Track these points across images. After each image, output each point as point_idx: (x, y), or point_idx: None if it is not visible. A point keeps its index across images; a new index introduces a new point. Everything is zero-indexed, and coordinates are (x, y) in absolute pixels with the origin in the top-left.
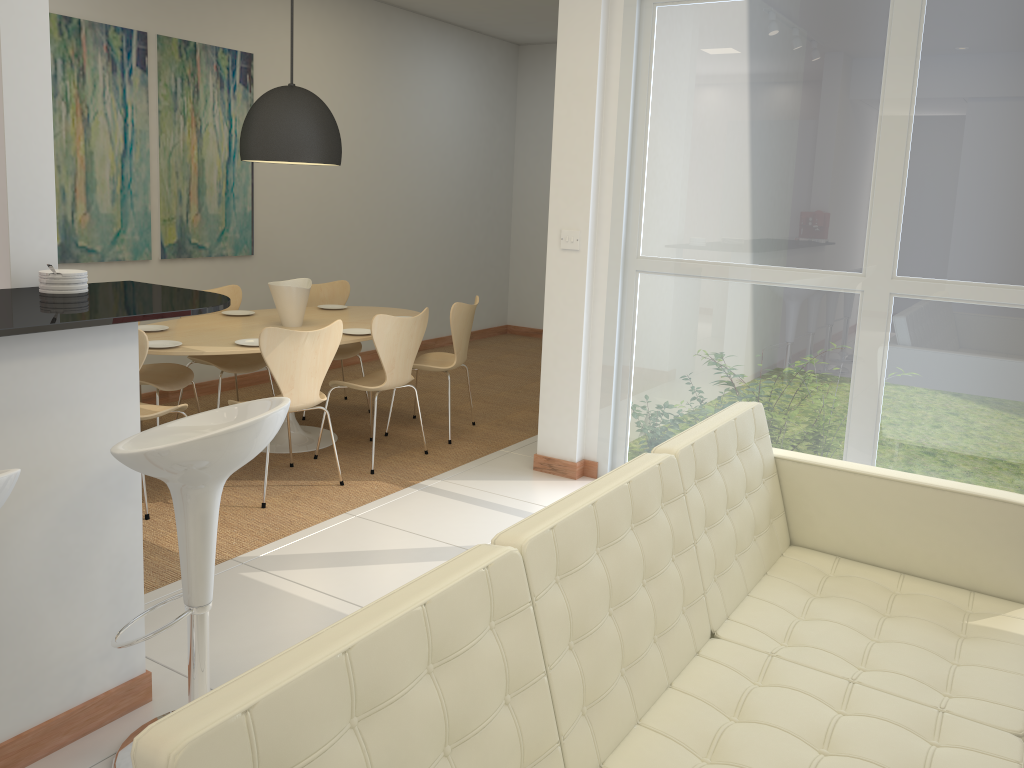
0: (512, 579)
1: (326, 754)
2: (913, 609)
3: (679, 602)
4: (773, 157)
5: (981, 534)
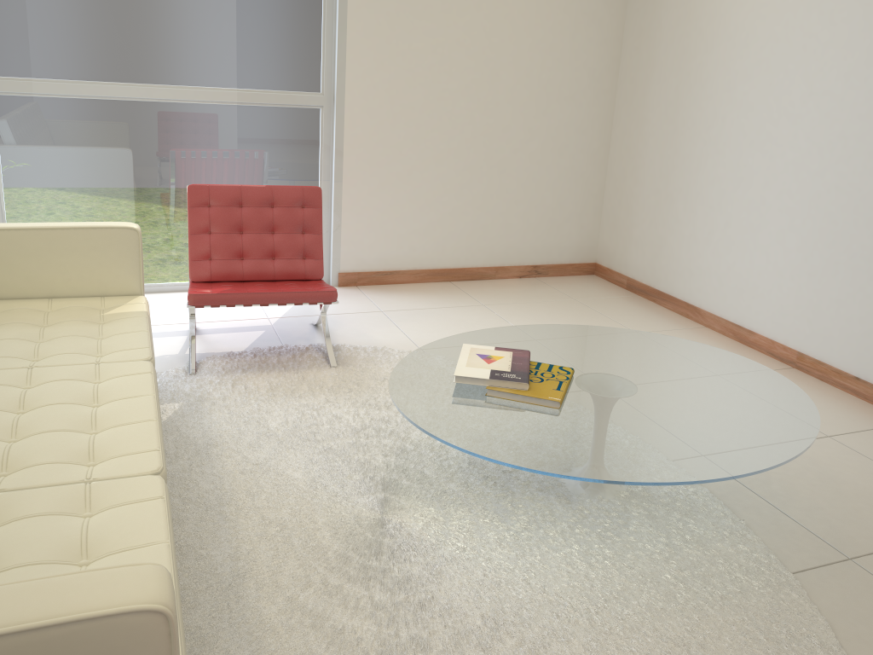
0: None
1: None
2: (64, 316)
3: None
4: None
5: (101, 254)
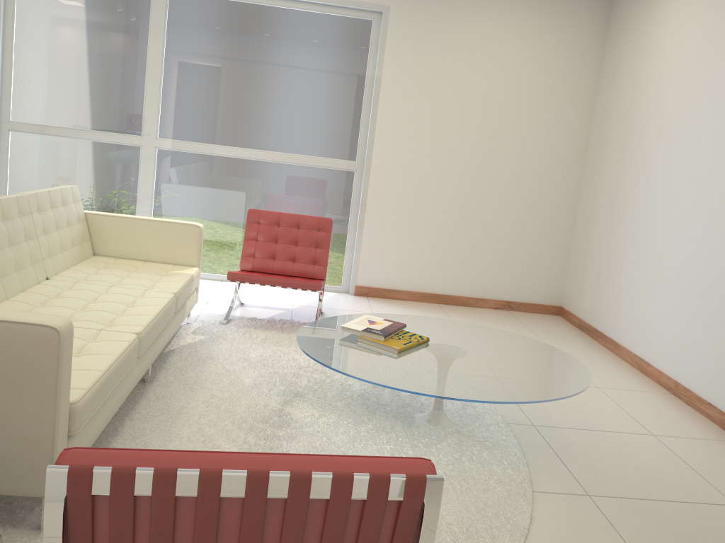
0: None
1: None
2: (146, 270)
3: (29, 259)
4: (92, 69)
5: (178, 239)
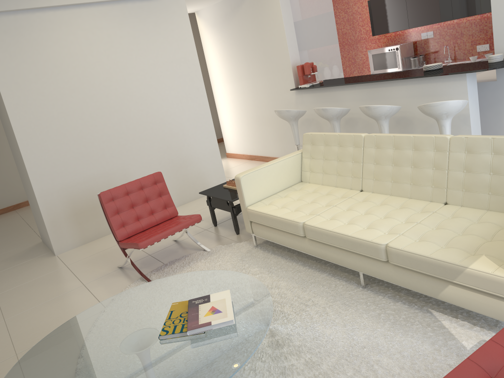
0: (359, 140)
1: (318, 146)
2: (492, 243)
3: (427, 181)
4: None
5: None
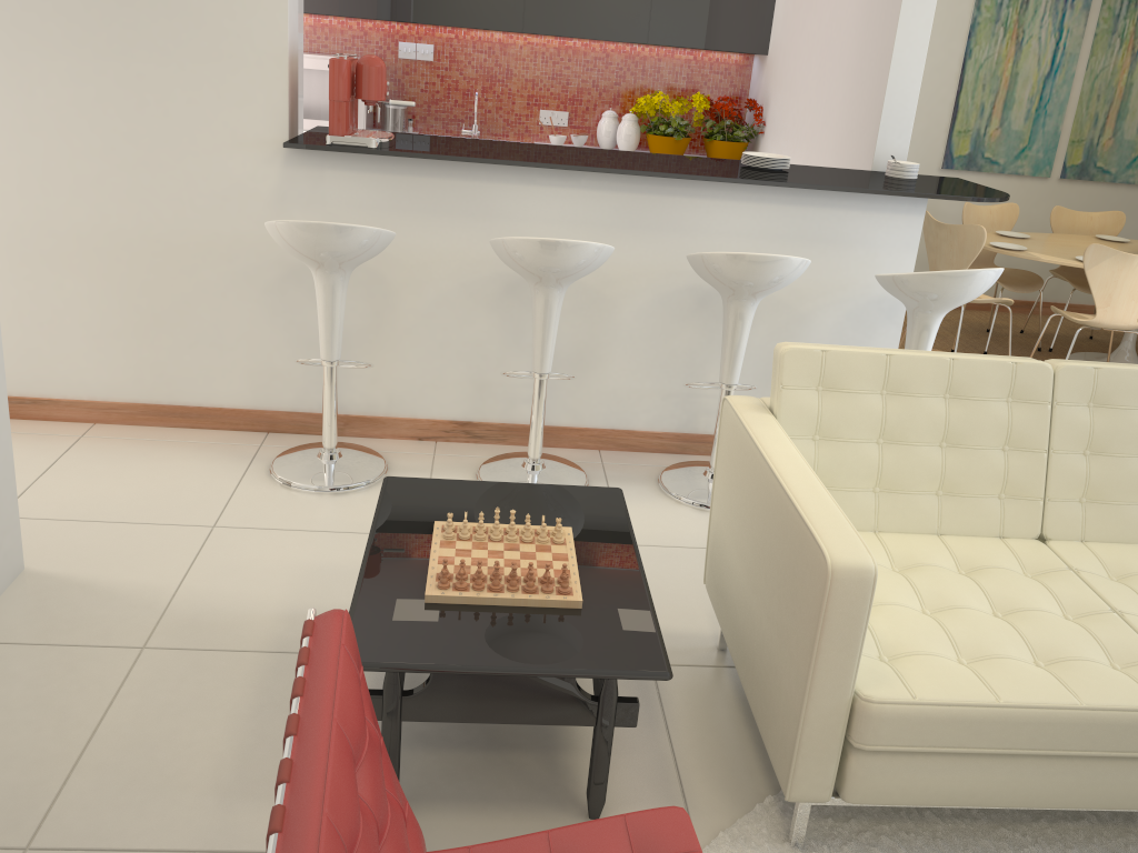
0: (1036, 381)
1: (859, 395)
2: None
3: None
4: None
5: None
